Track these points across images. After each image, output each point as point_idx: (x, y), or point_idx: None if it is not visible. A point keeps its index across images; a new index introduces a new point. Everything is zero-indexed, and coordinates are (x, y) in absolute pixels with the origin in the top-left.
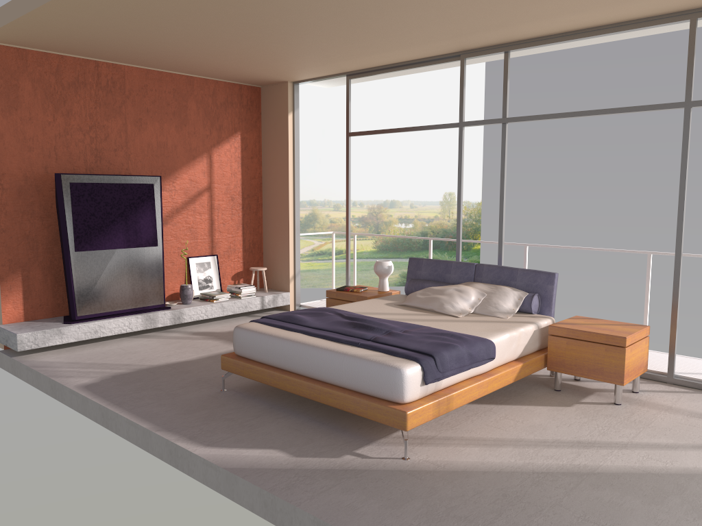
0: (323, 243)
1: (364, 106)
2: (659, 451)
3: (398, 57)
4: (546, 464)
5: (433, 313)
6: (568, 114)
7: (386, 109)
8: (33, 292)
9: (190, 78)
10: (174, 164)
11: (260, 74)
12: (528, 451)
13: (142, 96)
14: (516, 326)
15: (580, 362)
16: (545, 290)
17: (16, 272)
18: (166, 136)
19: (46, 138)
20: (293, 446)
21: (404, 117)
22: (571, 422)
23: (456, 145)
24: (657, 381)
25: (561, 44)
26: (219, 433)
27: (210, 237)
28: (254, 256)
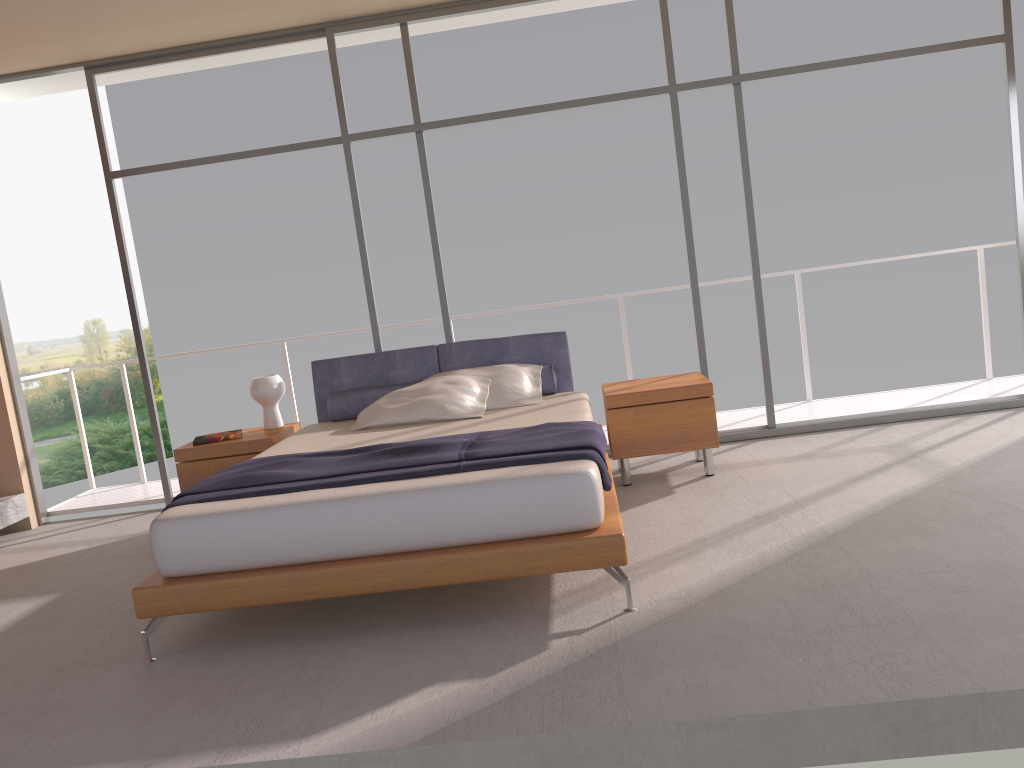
0: None
1: None
2: (834, 496)
3: (216, 28)
4: (778, 547)
5: (434, 423)
6: (519, 111)
7: None
8: None
9: None
10: None
11: None
12: (735, 544)
13: None
14: (577, 405)
15: (658, 434)
16: (557, 358)
17: None
18: None
19: None
20: (453, 668)
21: None
22: (708, 505)
23: (88, 242)
24: None
25: (468, 17)
26: (285, 712)
27: None
28: None
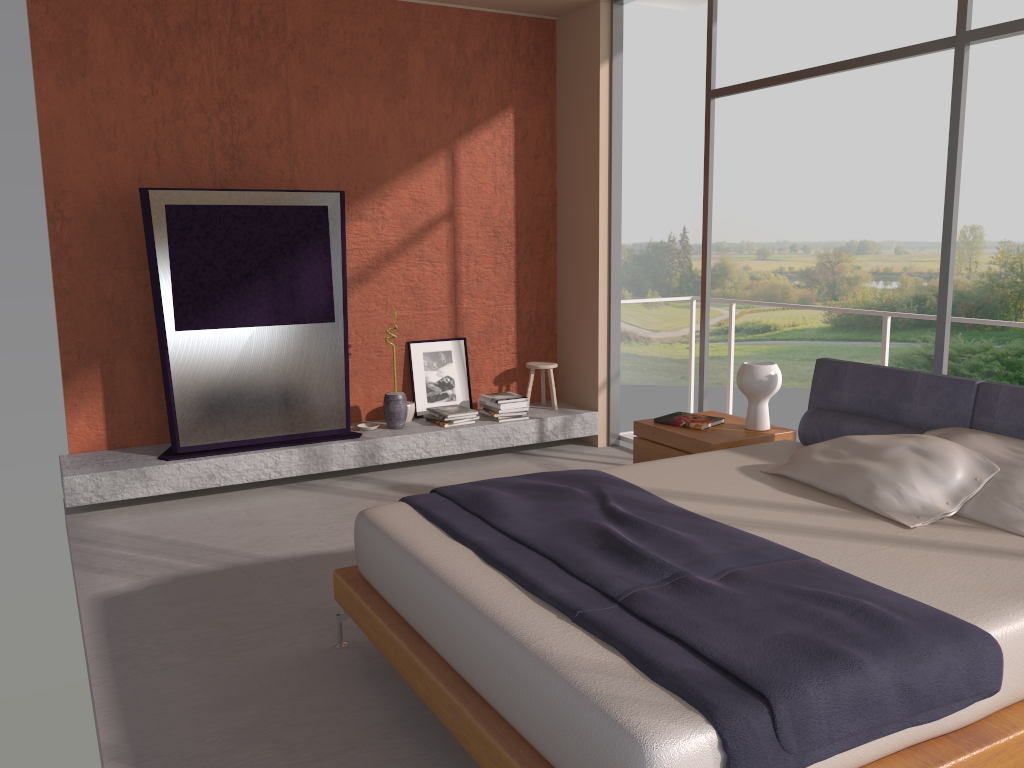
0: (738, 313)
1: (817, 79)
2: None
3: None
4: None
5: (846, 507)
6: None
7: (858, 83)
8: (122, 400)
9: (414, 7)
10: (381, 170)
11: None
12: None
13: (319, 44)
14: None
15: None
16: None
17: (91, 364)
18: (365, 119)
19: (138, 126)
20: None
21: (890, 94)
22: None
23: (989, 140)
24: None
25: None
26: None
27: (452, 305)
28: (539, 341)
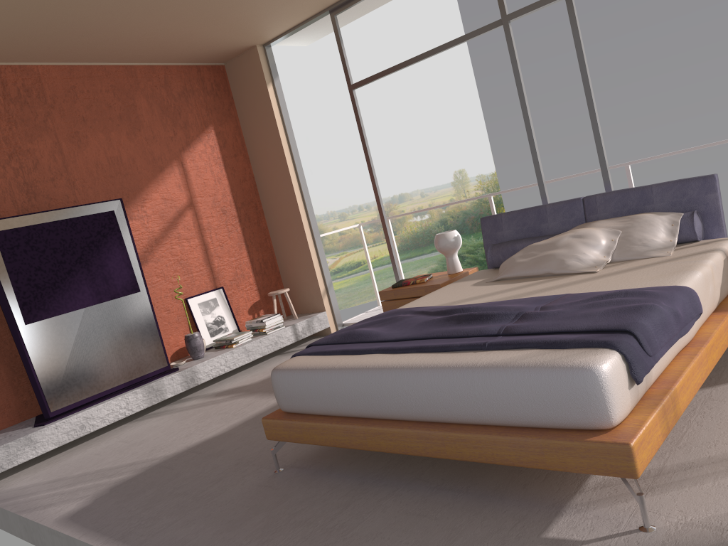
0: (338, 259)
1: (344, 101)
2: None
3: None
4: None
5: (553, 277)
6: None
7: (369, 98)
8: None
9: (131, 68)
10: (137, 182)
11: (218, 41)
12: None
13: (72, 101)
14: (699, 259)
15: None
16: (705, 203)
17: None
18: (117, 148)
19: None
20: None
21: (389, 102)
22: None
23: (453, 118)
24: None
25: None
26: None
27: (208, 266)
28: (270, 278)
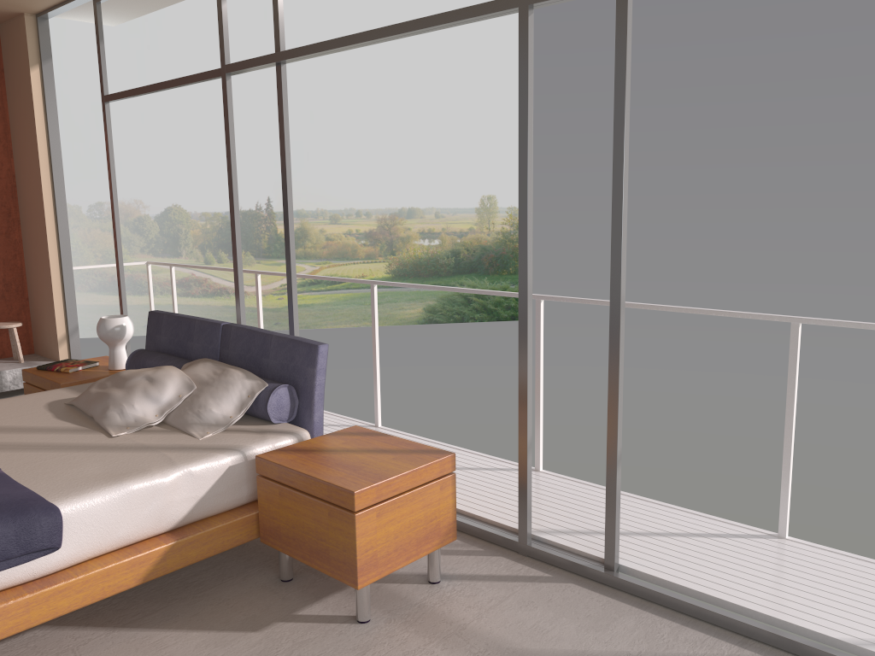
0: (318, 268)
1: (367, 79)
2: None
3: None
4: None
5: (90, 425)
6: (356, 38)
7: (398, 83)
8: None
9: None
10: None
11: None
12: None
13: None
14: (180, 461)
15: (299, 534)
16: (304, 377)
17: None
18: None
19: None
20: None
21: (422, 93)
22: None
23: (496, 130)
24: (506, 547)
25: None
26: None
27: None
28: (10, 304)
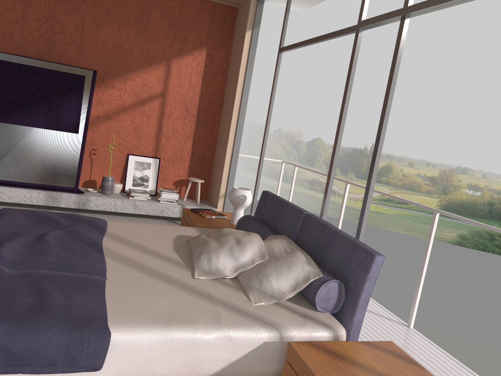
0: (392, 192)
1: (456, 80)
2: None
3: None
4: None
5: (188, 262)
6: None
7: (478, 85)
8: None
9: None
10: (128, 66)
11: None
12: None
13: None
14: (225, 323)
15: None
16: (355, 279)
17: None
18: (123, 39)
19: (3, 22)
20: None
21: (494, 94)
22: None
23: None
24: None
25: None
26: None
27: (156, 140)
28: (202, 168)
